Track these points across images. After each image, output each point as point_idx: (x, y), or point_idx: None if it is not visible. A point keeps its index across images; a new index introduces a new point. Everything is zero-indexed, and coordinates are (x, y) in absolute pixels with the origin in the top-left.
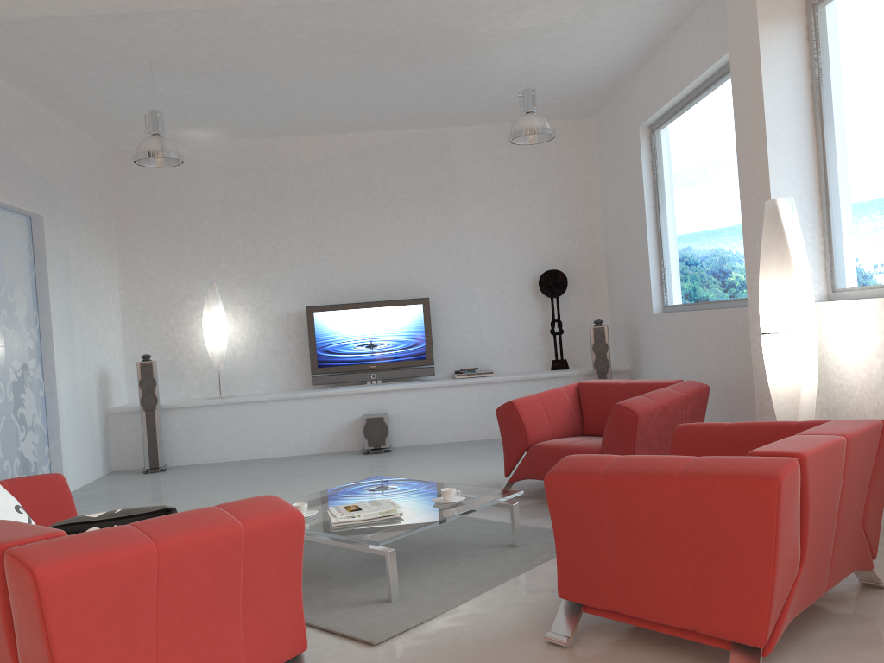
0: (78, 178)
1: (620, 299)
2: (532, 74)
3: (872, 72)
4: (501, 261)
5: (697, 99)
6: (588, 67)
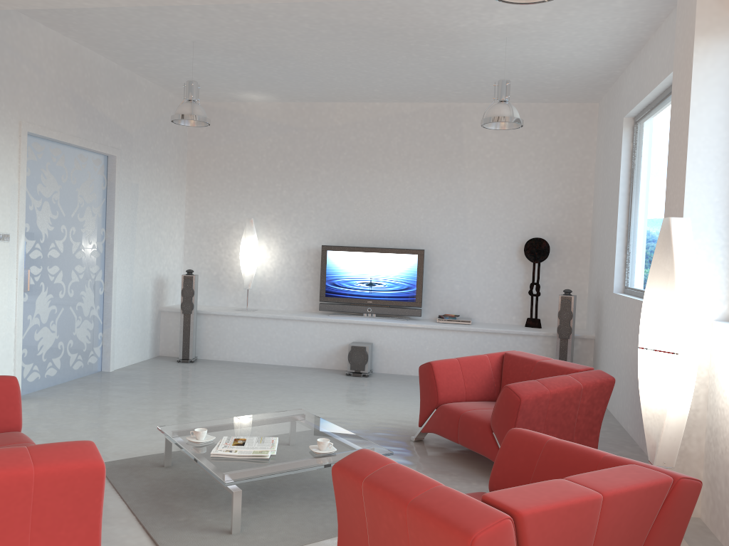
0: (155, 126)
1: (595, 272)
2: (523, 63)
3: None
4: (494, 224)
5: (668, 99)
6: (576, 60)
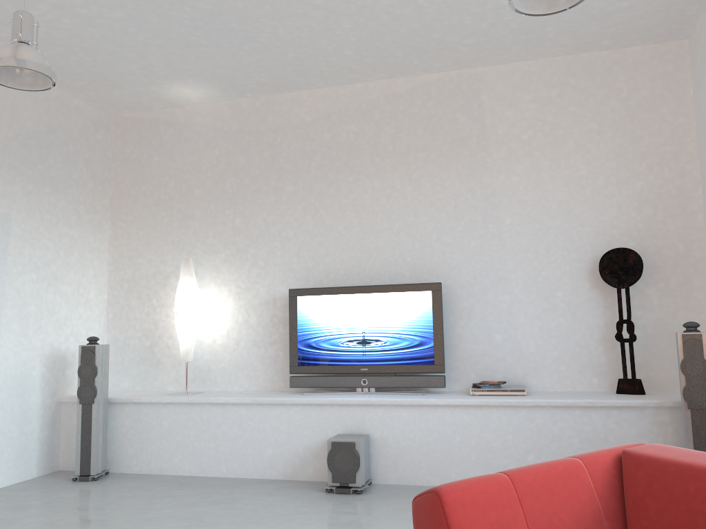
0: (46, 137)
1: None
2: None
3: None
4: (546, 236)
5: None
6: None
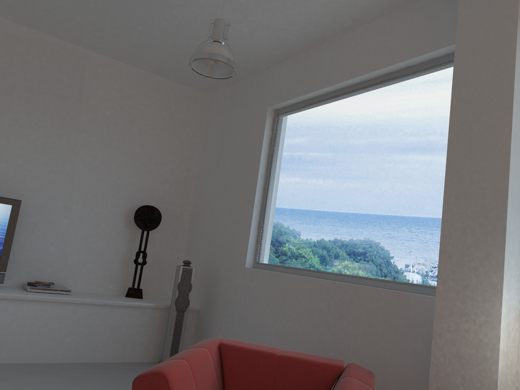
0: None
1: (202, 246)
2: (202, 23)
3: None
4: (104, 185)
5: (346, 96)
6: (250, 40)
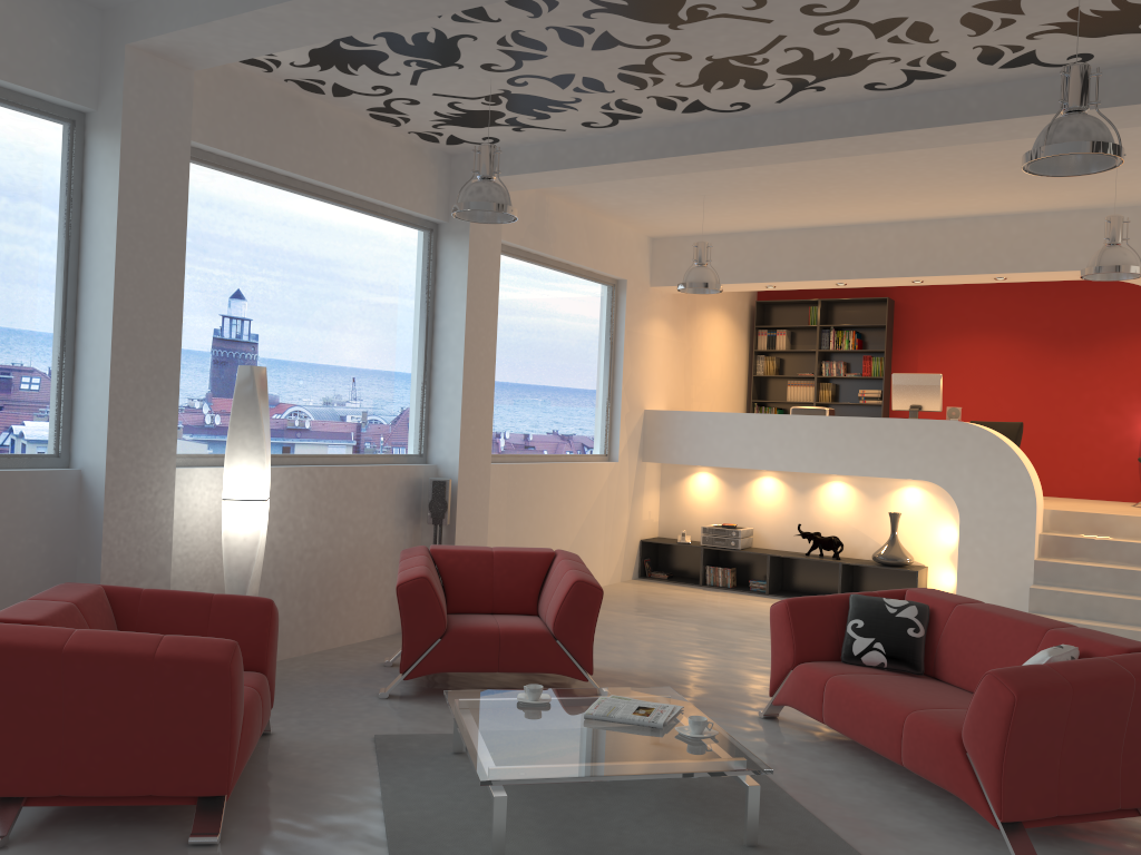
0: None
1: None
2: None
3: (226, 263)
4: None
5: None
6: None
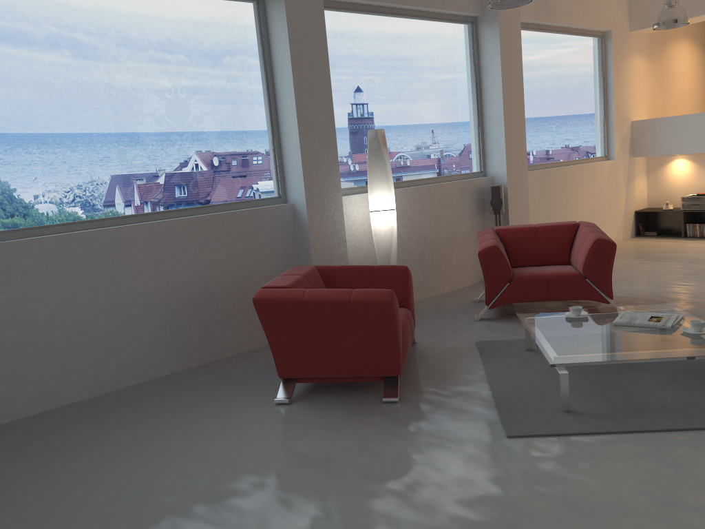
0: None
1: None
2: None
3: (351, 69)
4: None
5: None
6: None
